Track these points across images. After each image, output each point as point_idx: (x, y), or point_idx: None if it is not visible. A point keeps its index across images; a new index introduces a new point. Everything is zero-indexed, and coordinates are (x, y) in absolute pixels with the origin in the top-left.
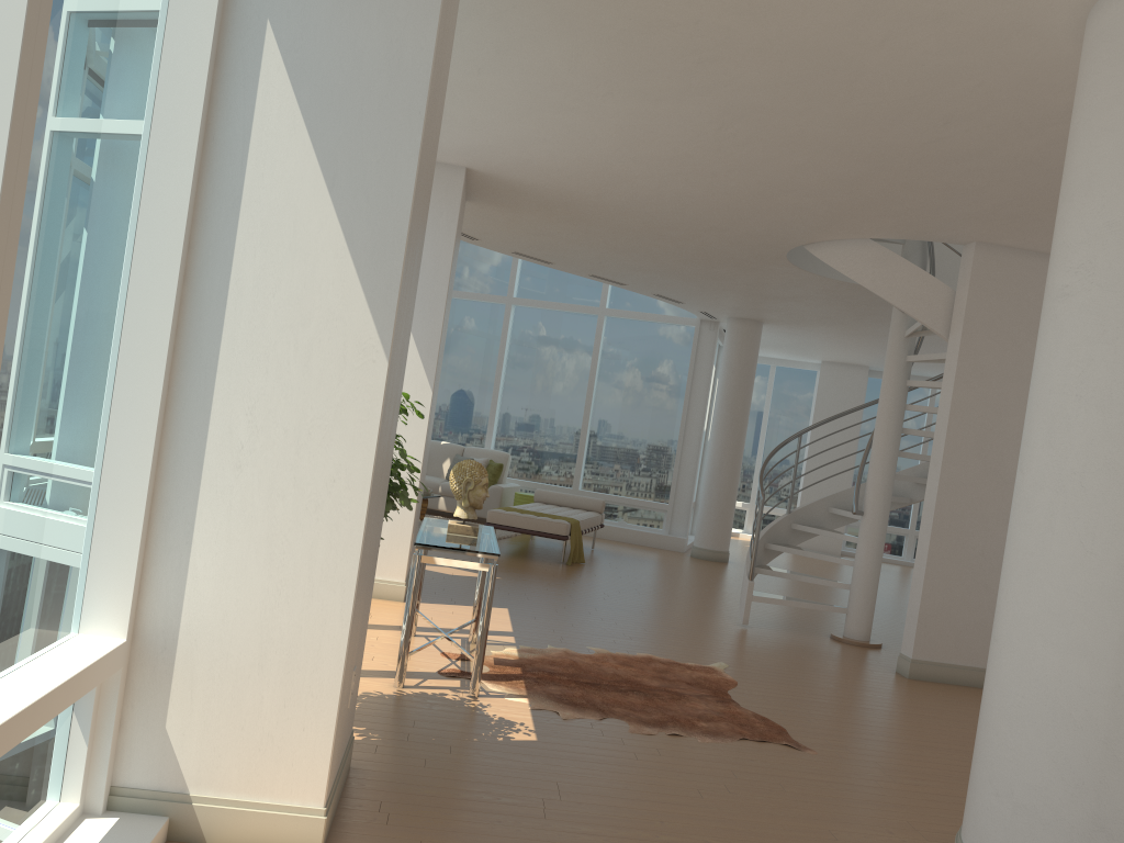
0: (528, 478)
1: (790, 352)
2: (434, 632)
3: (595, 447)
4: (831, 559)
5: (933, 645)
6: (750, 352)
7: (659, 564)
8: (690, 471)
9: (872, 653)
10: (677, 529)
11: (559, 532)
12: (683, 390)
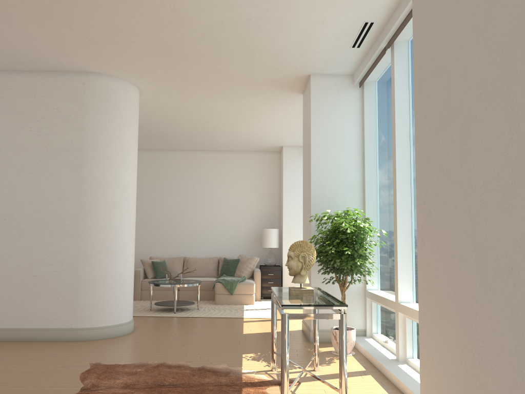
0: None
1: None
2: None
3: None
4: None
5: None
6: None
7: None
8: None
9: None
10: None
11: None
12: None
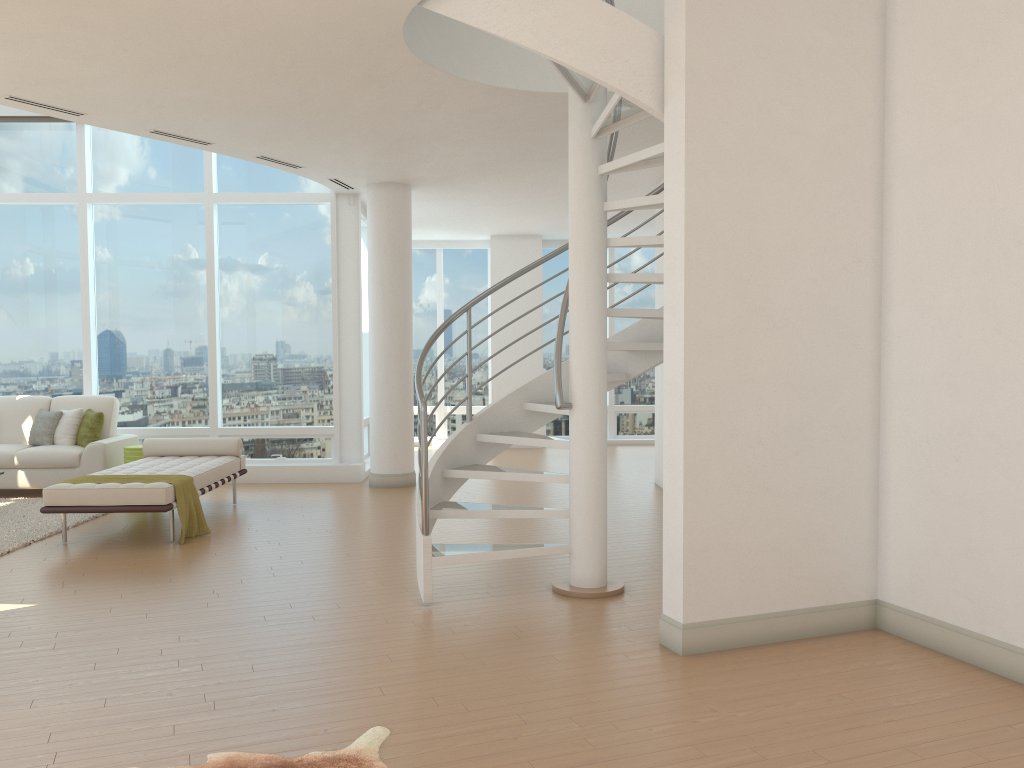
0: (151, 423)
1: (455, 229)
2: None
3: (231, 371)
4: (537, 478)
5: (711, 596)
6: (401, 225)
7: (322, 510)
8: (354, 382)
9: (616, 609)
10: (350, 455)
11: (156, 502)
12: (329, 284)
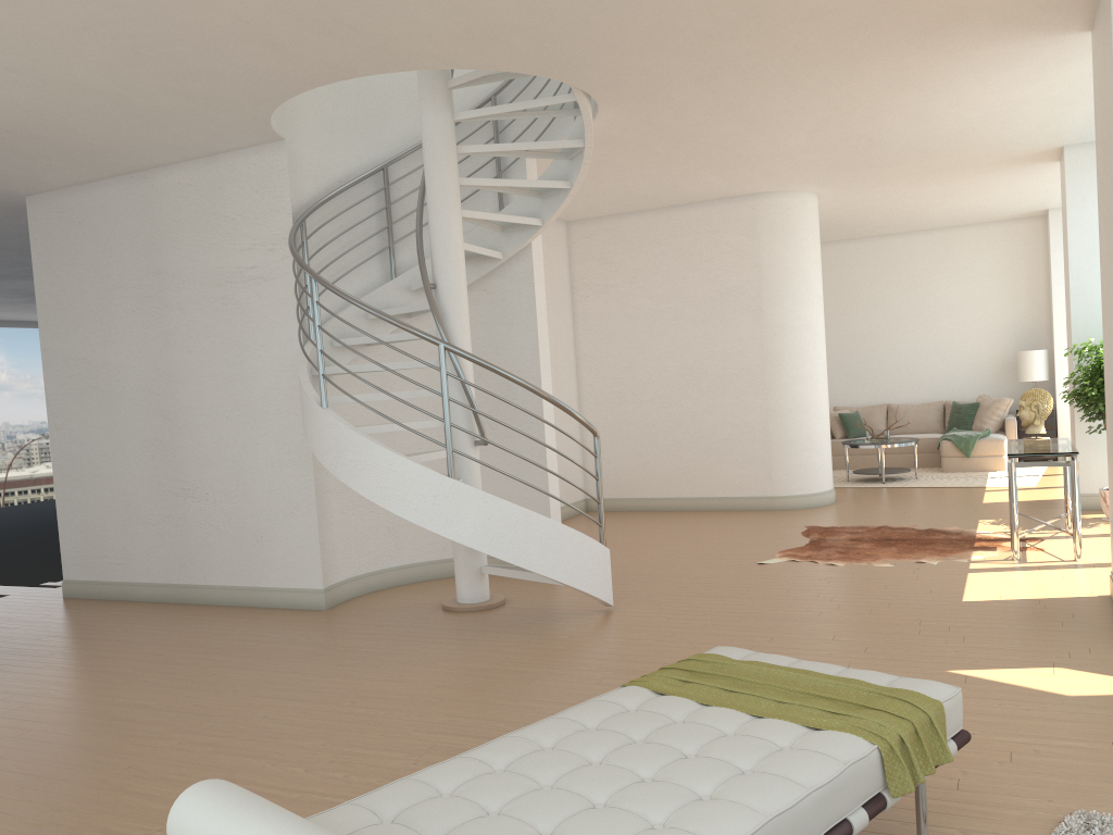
0: None
1: None
2: (1055, 565)
3: None
4: None
5: None
6: None
7: None
8: None
9: (512, 589)
10: None
11: None
12: None
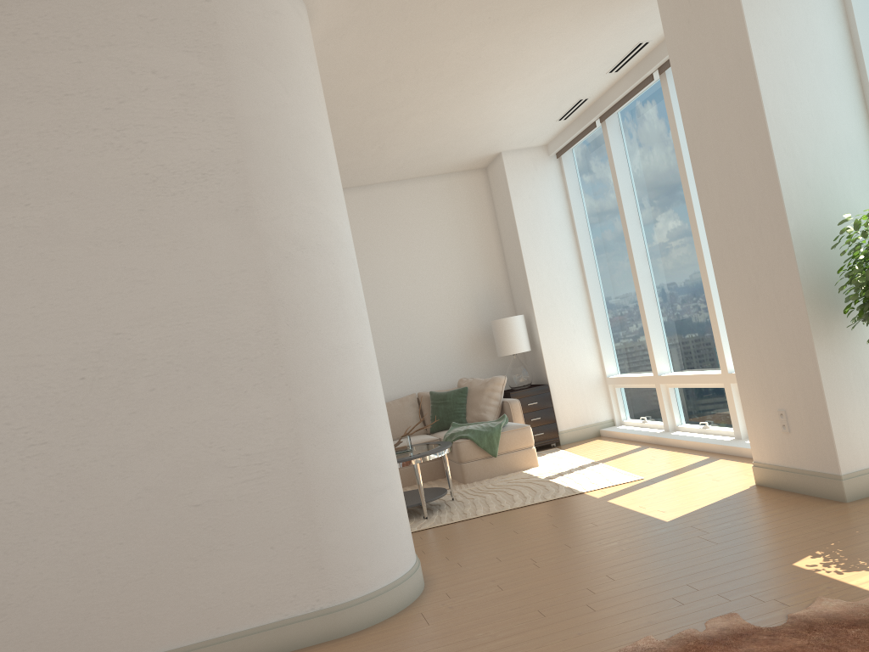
0: None
1: None
2: None
3: None
4: None
5: None
6: None
7: None
8: None
9: None
10: None
11: None
12: None
